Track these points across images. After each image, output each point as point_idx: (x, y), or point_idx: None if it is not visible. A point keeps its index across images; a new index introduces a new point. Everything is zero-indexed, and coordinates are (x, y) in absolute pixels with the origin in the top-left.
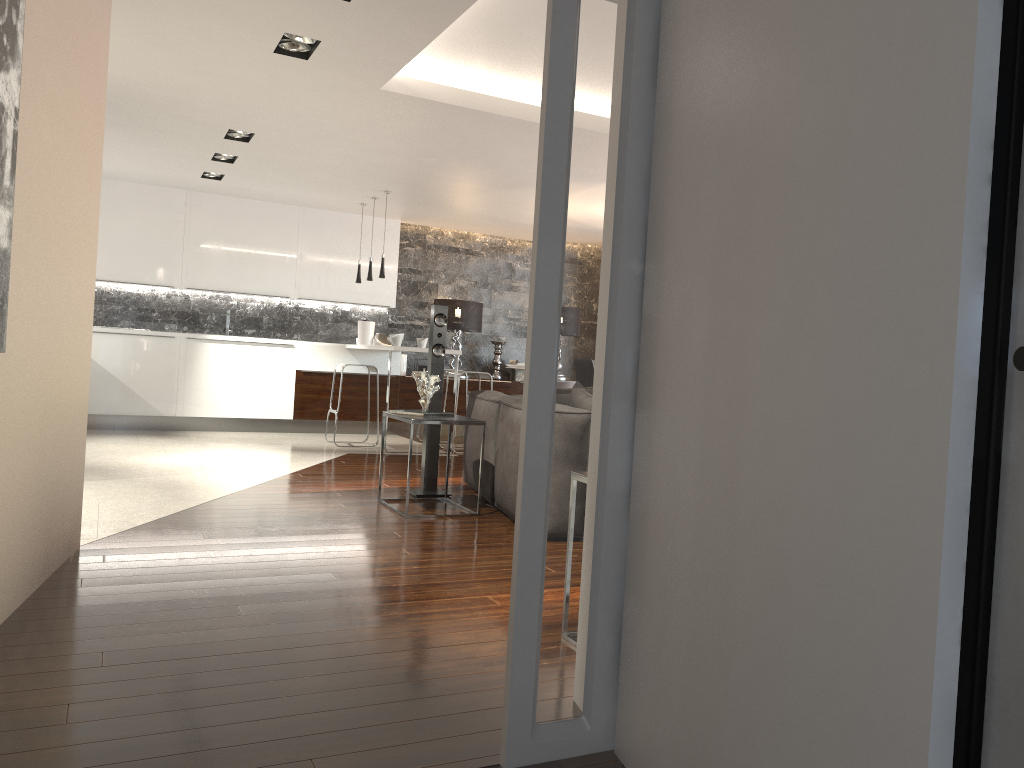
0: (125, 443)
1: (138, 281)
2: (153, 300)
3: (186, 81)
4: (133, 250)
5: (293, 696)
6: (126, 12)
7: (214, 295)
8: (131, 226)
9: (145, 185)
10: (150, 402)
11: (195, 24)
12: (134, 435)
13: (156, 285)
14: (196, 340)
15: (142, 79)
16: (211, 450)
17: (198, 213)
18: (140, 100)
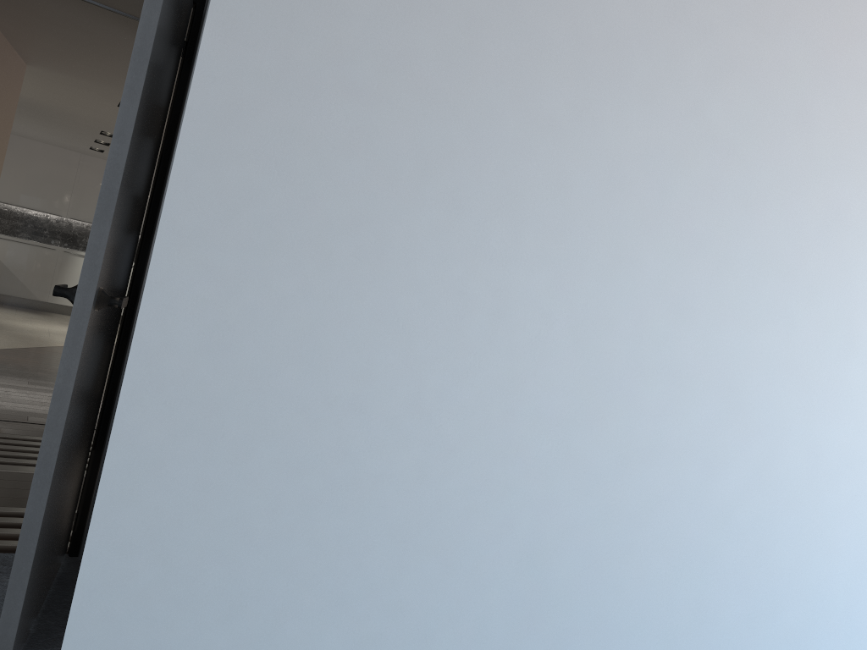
0: (6, 313)
1: (37, 208)
2: (46, 222)
3: (71, 107)
4: (37, 188)
5: (33, 405)
6: (34, 78)
7: (90, 225)
8: (38, 172)
9: (53, 146)
10: (31, 290)
11: (72, 89)
12: (15, 309)
13: (49, 213)
14: (70, 254)
15: (45, 101)
16: (62, 325)
17: (87, 170)
18: (45, 109)
